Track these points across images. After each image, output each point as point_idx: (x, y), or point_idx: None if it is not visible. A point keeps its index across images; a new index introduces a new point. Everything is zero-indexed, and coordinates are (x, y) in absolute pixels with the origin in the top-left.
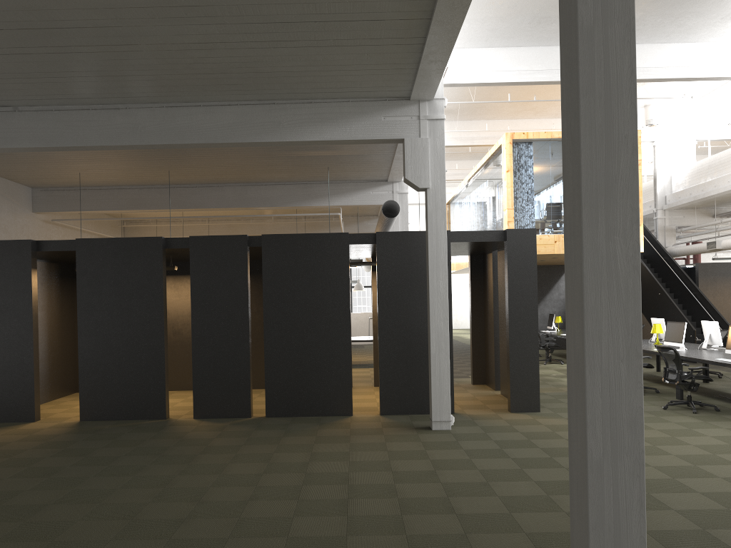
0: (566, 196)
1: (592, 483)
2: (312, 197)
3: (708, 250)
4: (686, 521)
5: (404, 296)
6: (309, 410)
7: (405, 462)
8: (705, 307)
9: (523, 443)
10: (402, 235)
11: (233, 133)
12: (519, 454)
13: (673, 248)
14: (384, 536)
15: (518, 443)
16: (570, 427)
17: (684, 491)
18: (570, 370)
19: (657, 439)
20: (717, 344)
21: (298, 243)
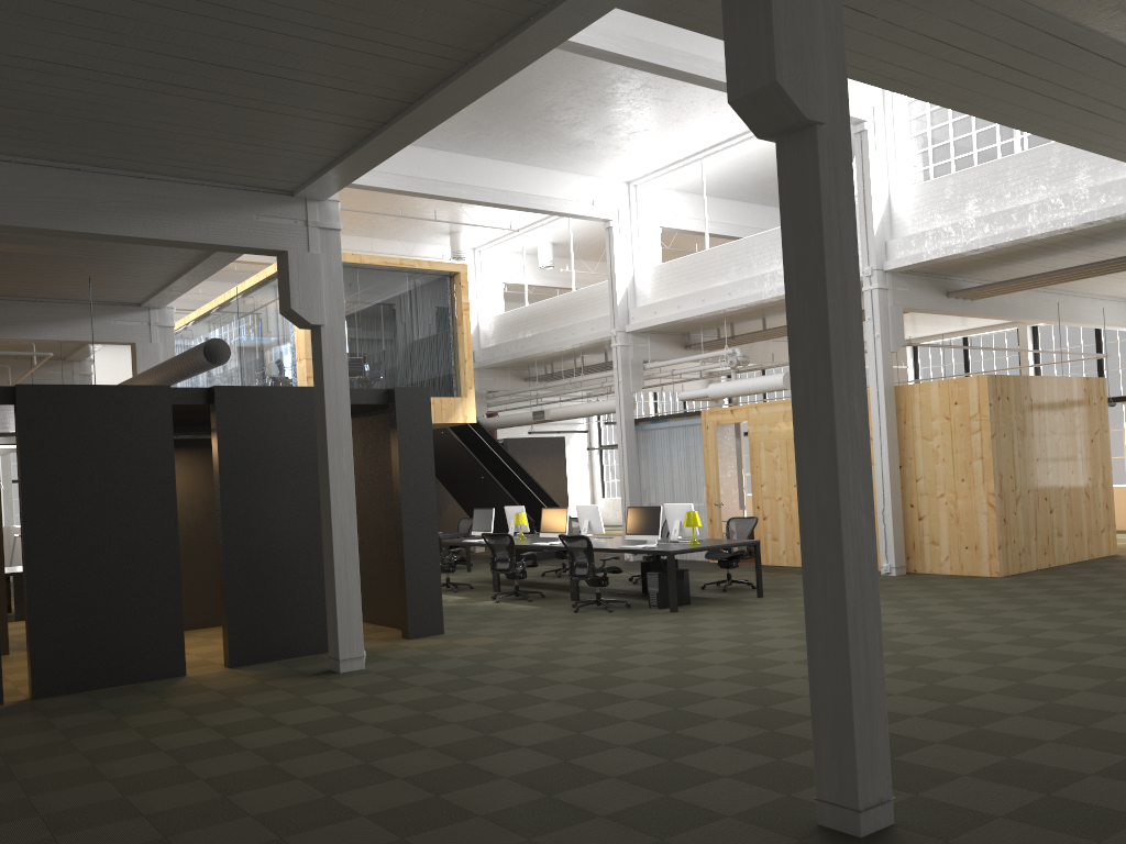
0: (796, 354)
1: (850, 632)
2: (4, 323)
3: (535, 421)
4: (743, 704)
5: (260, 483)
6: (113, 677)
7: (368, 712)
8: (535, 492)
9: (480, 668)
10: (255, 392)
11: (2, 209)
12: (495, 679)
13: (487, 419)
14: (482, 785)
15: (474, 669)
16: (809, 584)
17: (705, 681)
18: (806, 527)
19: (612, 641)
20: (597, 531)
21: (84, 401)
